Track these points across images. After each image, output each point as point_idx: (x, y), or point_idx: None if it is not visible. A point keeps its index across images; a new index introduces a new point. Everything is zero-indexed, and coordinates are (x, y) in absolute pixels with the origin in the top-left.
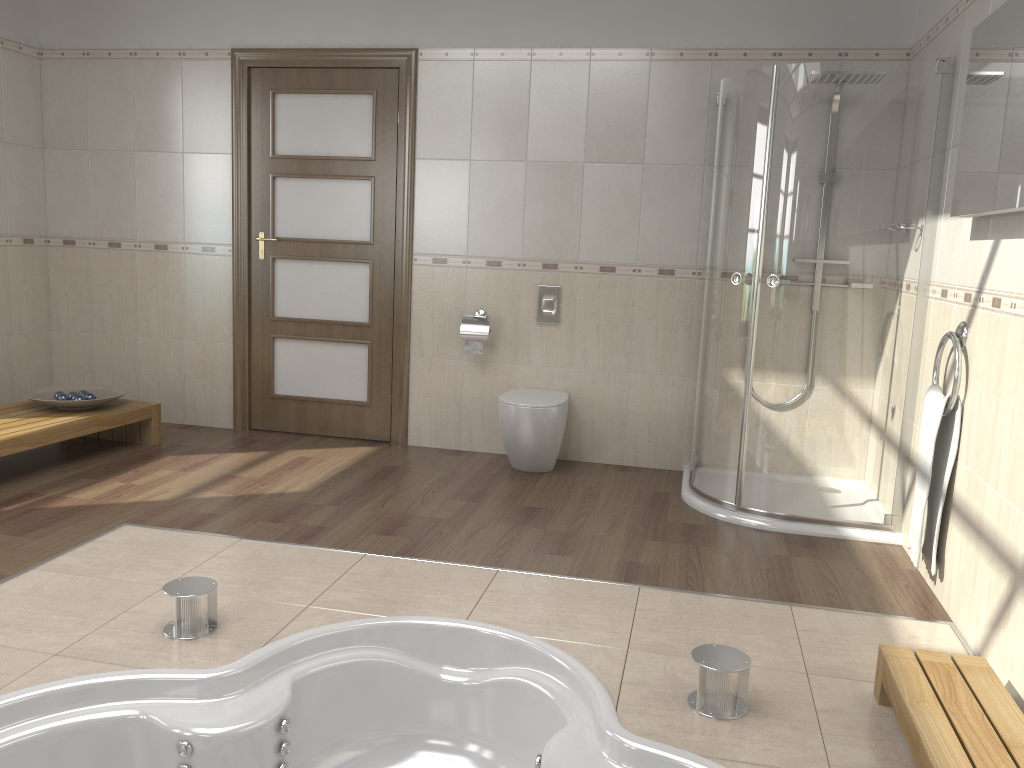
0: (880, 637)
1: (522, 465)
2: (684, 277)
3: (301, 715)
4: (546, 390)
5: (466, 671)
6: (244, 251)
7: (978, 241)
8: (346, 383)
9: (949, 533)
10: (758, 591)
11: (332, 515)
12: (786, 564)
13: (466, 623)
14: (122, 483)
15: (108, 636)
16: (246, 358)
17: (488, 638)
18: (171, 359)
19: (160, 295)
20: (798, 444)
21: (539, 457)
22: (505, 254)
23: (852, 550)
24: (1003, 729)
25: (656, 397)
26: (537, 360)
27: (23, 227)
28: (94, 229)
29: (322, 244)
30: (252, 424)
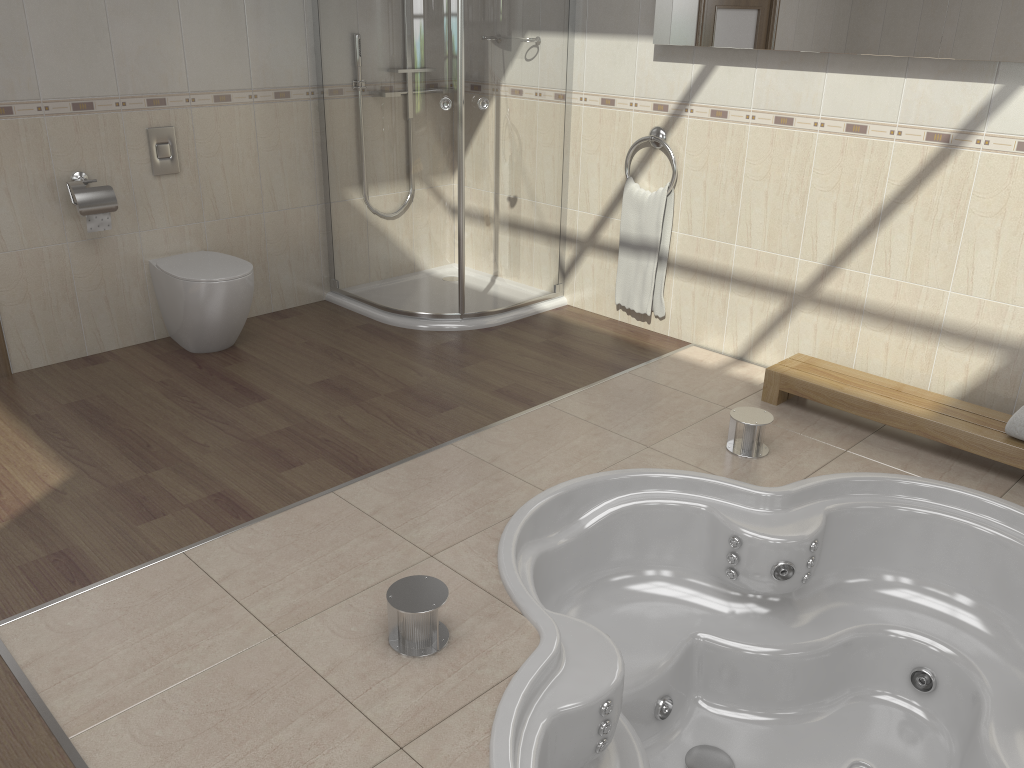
0: (694, 369)
1: (216, 346)
2: (299, 99)
3: None
4: (188, 254)
5: (565, 528)
6: None
7: (672, 63)
8: None
9: (668, 284)
10: (595, 372)
11: (188, 479)
12: (560, 346)
13: (559, 489)
14: None
15: (385, 699)
16: None
17: (580, 491)
18: None
19: None
20: (505, 247)
21: (237, 331)
22: (96, 92)
23: (560, 320)
24: (880, 383)
25: (292, 233)
26: (162, 221)
27: None
28: None
29: None
30: None
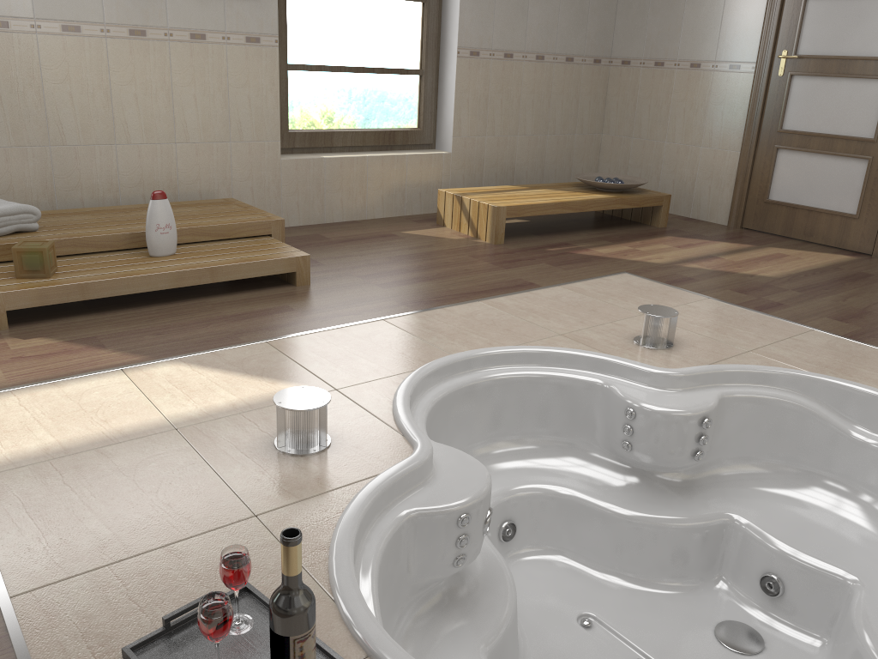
0: None
1: None
2: None
3: (722, 426)
4: None
5: None
6: (765, 68)
7: None
8: (838, 195)
9: None
10: None
11: (792, 298)
12: None
13: None
14: (630, 248)
15: (595, 333)
16: (749, 165)
17: None
18: (686, 162)
19: (687, 107)
20: None
21: None
22: None
23: None
24: None
25: None
26: None
27: (595, 50)
28: (645, 51)
29: (841, 61)
30: (743, 224)
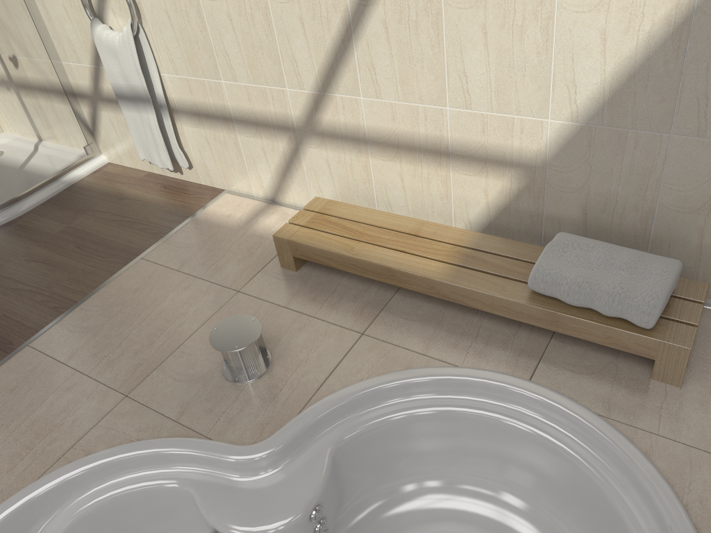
0: (219, 231)
1: None
2: None
3: None
4: None
5: None
6: None
7: None
8: None
9: (182, 132)
10: (105, 267)
11: None
12: (79, 232)
13: None
14: None
15: None
16: None
17: (12, 520)
18: None
19: None
20: None
21: None
22: None
23: (93, 188)
24: (398, 227)
25: None
26: None
27: None
28: None
29: None
30: None
